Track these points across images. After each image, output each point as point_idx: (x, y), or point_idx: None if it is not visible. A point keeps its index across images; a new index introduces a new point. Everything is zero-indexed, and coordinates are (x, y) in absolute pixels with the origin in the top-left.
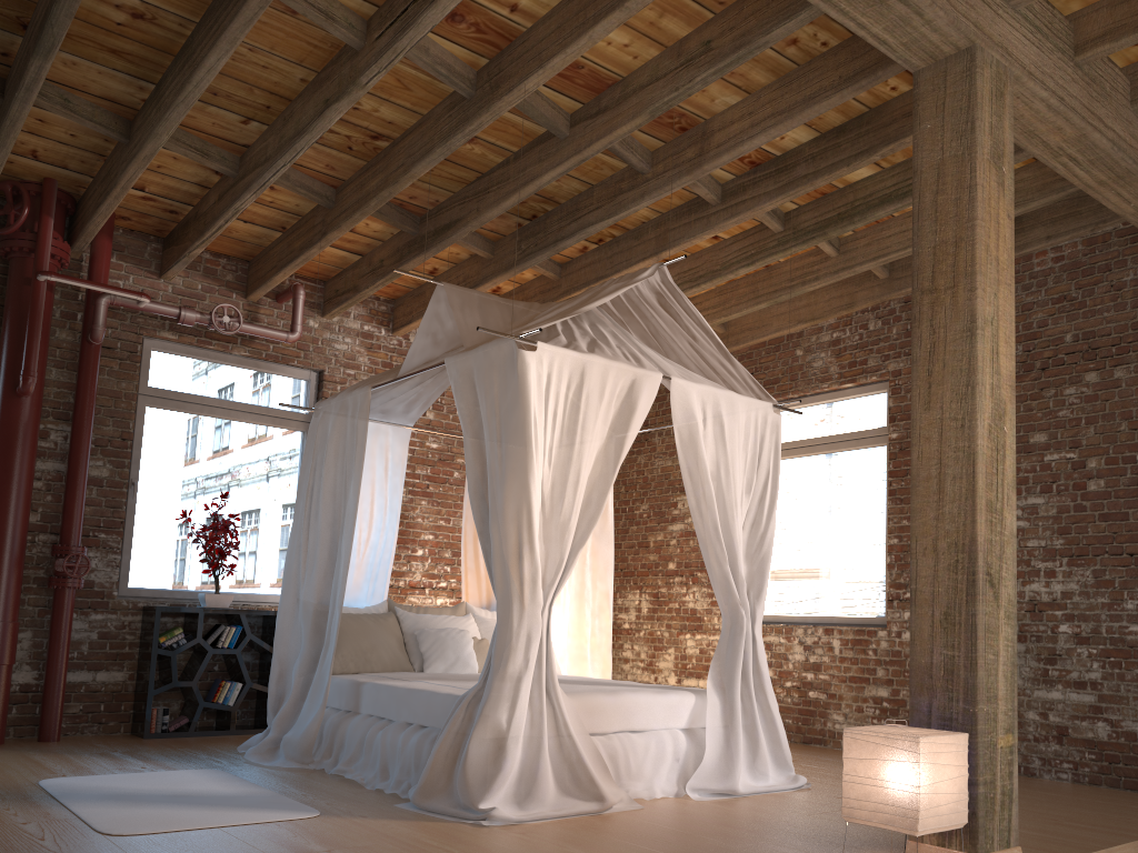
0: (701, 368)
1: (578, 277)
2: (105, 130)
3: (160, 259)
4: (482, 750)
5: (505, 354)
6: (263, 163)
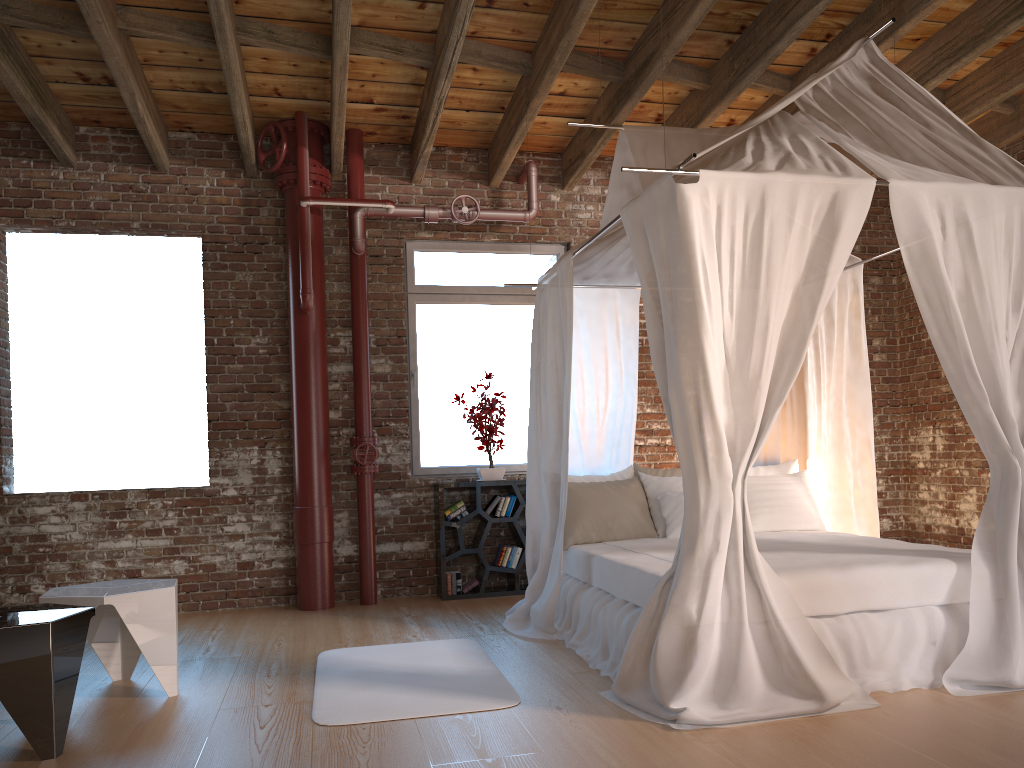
0: (945, 161)
1: None
2: (308, 52)
3: (409, 165)
4: (673, 643)
5: (666, 193)
6: (443, 45)
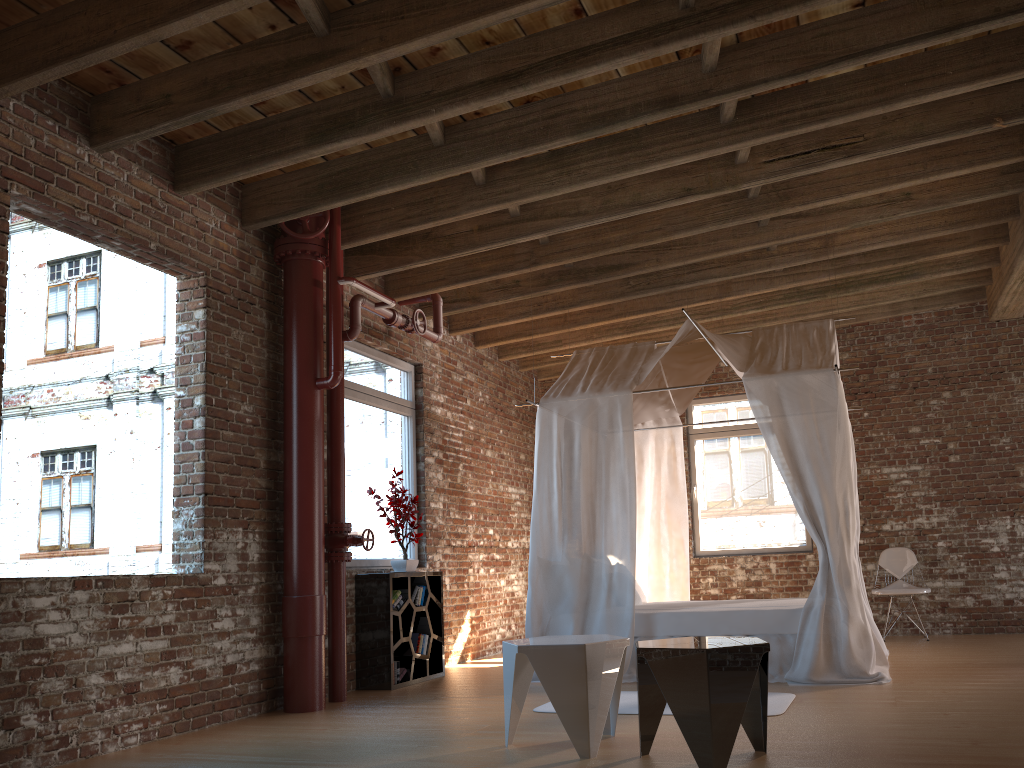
0: None
1: (633, 304)
2: (480, 175)
3: (344, 262)
4: (855, 638)
5: (819, 380)
6: (575, 215)
